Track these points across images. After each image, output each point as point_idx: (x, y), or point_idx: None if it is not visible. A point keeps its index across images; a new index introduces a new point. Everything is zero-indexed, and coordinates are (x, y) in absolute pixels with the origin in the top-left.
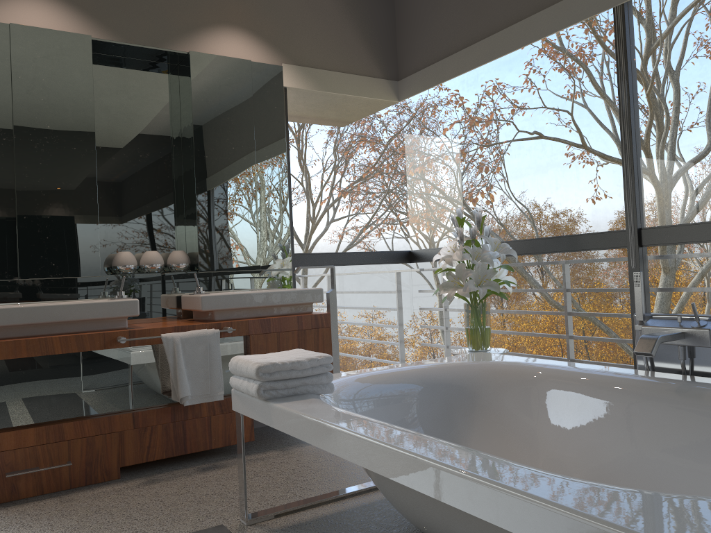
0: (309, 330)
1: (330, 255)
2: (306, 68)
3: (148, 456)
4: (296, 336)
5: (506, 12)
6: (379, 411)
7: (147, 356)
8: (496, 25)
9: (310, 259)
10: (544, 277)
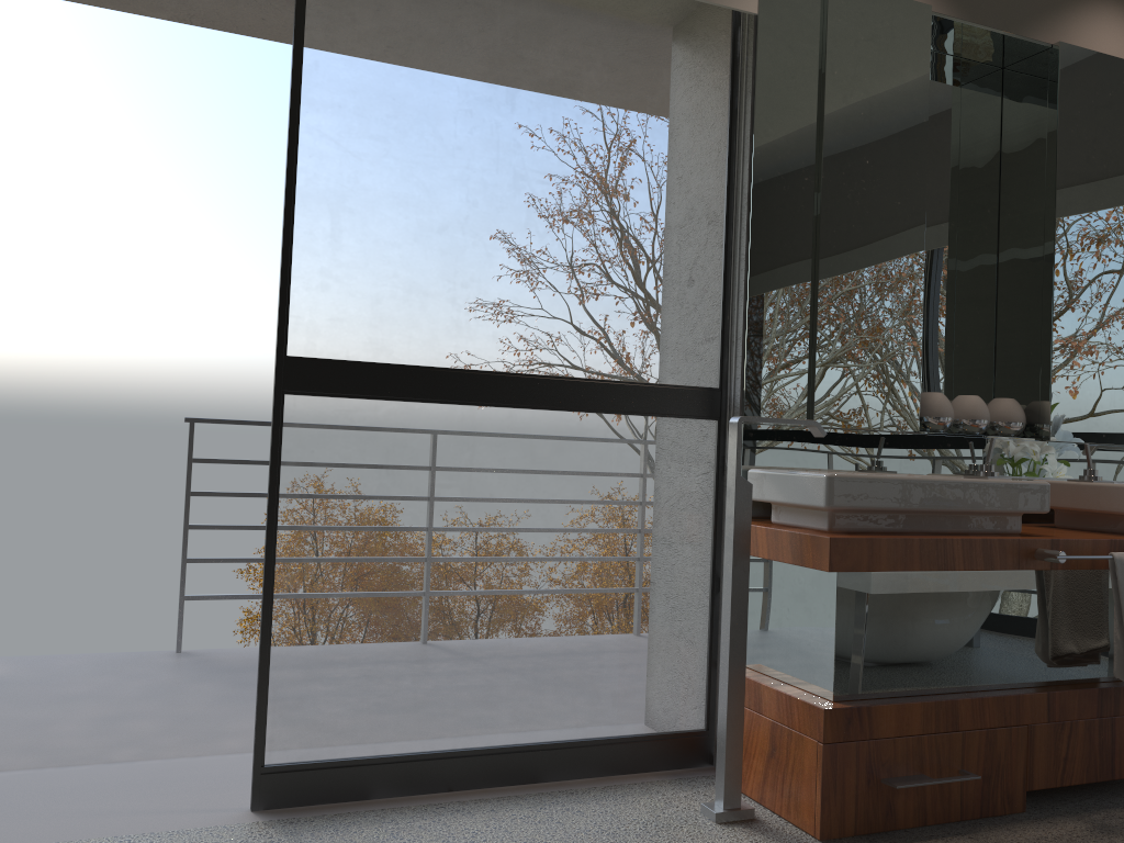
0: None
1: None
2: None
3: (1062, 776)
4: None
5: None
6: None
7: (1059, 589)
8: None
9: None
10: None
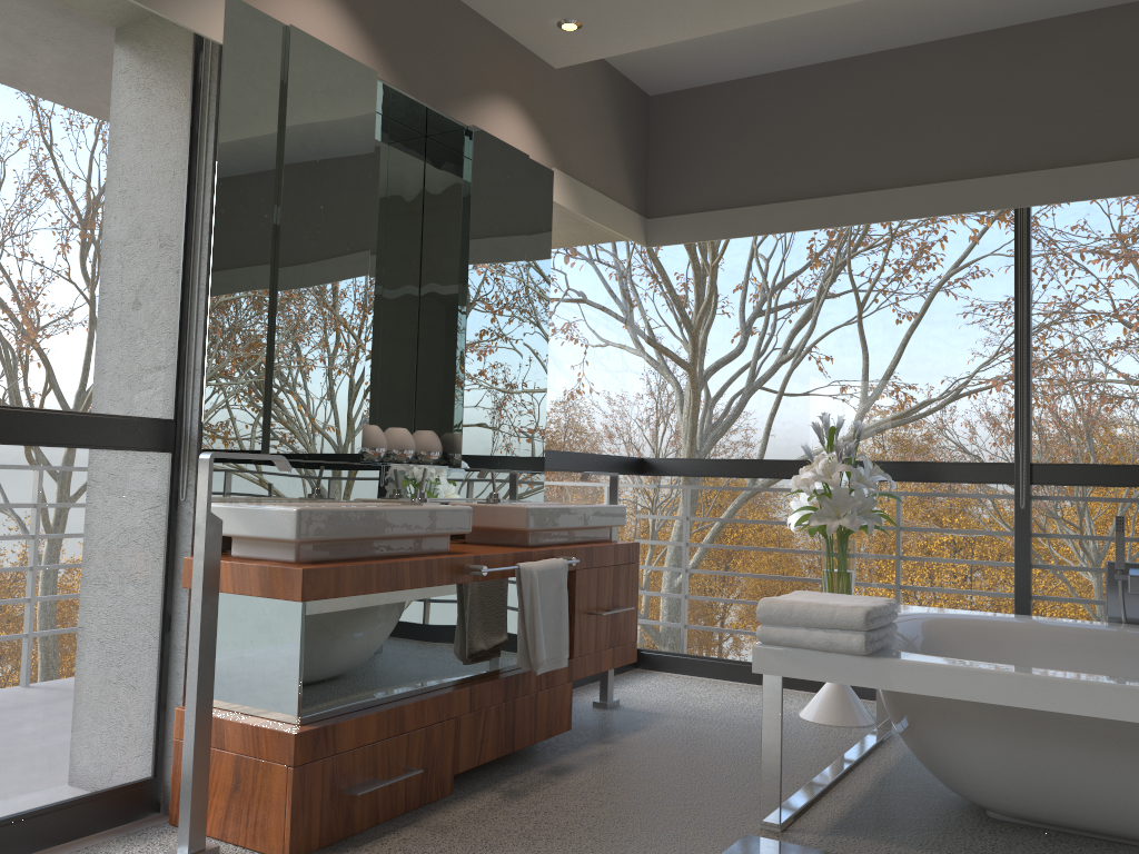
0: (622, 565)
1: (576, 456)
2: (574, 180)
3: (480, 756)
4: (612, 574)
5: (855, 174)
6: None
7: (478, 597)
8: (836, 185)
9: (558, 460)
10: None
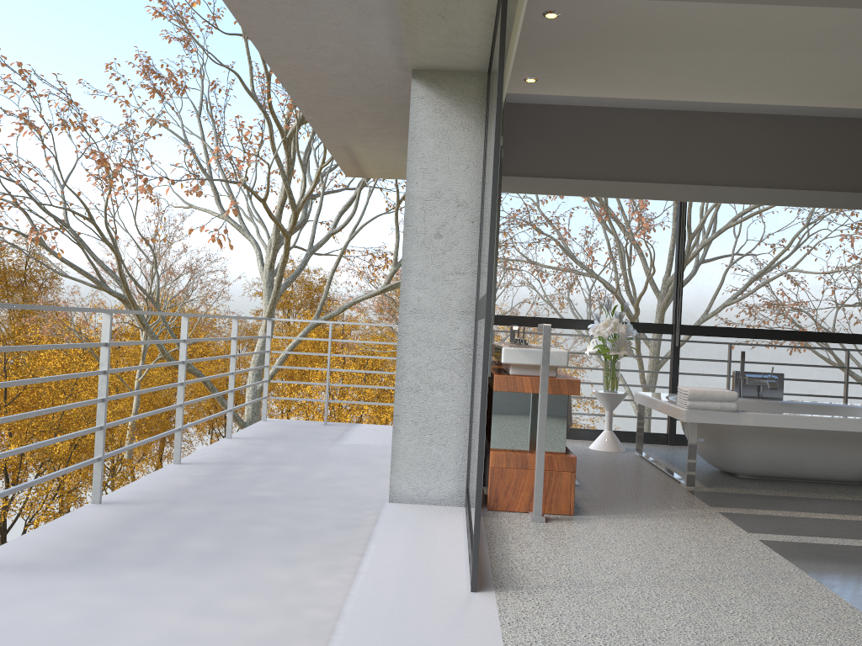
0: None
1: None
2: None
3: None
4: None
5: (604, 170)
6: None
7: None
8: (594, 174)
9: None
10: None
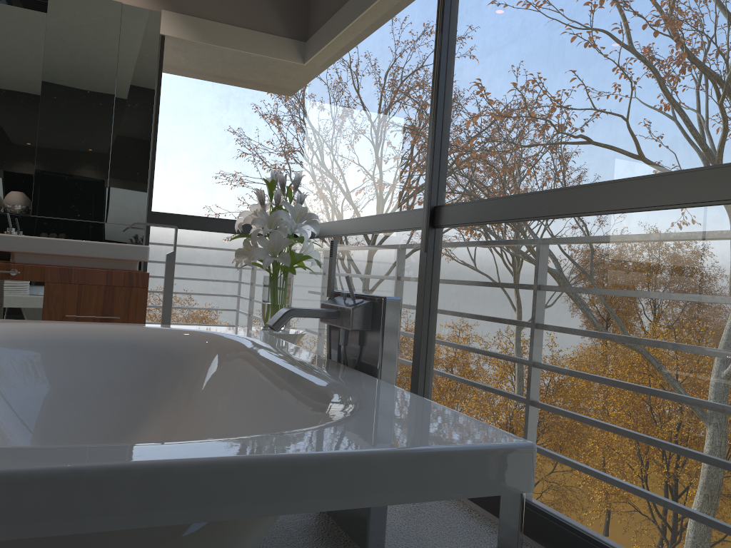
0: (120, 287)
1: (196, 219)
2: (191, 17)
3: None
4: (103, 291)
5: None
6: (58, 364)
7: None
8: None
9: (170, 220)
10: (655, 310)
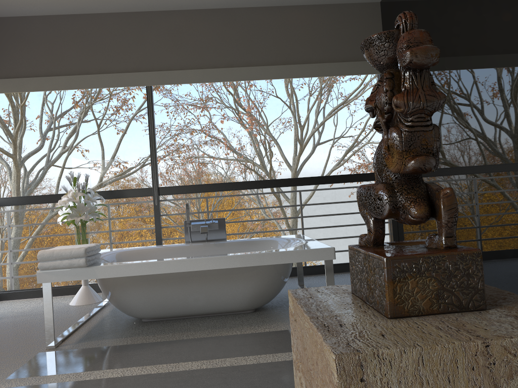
0: None
1: None
2: None
3: None
4: None
5: (79, 66)
6: None
7: None
8: (71, 71)
9: None
10: None
